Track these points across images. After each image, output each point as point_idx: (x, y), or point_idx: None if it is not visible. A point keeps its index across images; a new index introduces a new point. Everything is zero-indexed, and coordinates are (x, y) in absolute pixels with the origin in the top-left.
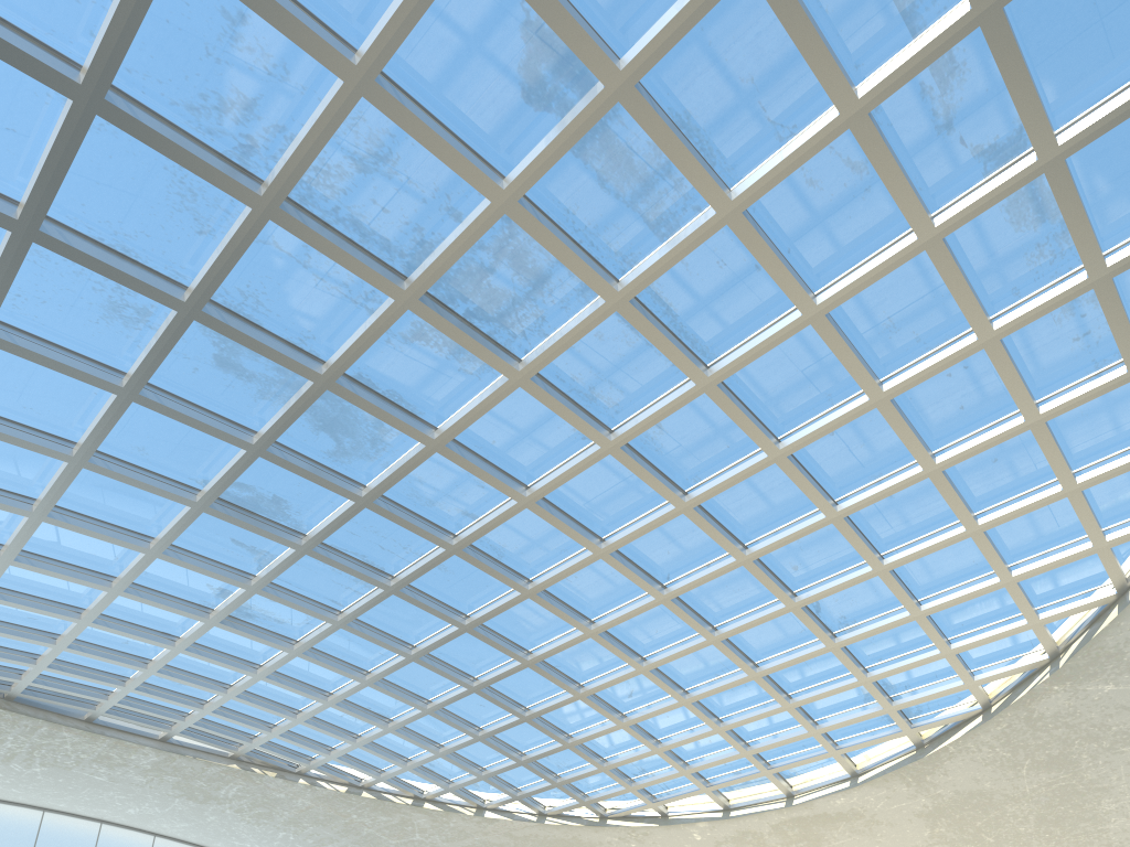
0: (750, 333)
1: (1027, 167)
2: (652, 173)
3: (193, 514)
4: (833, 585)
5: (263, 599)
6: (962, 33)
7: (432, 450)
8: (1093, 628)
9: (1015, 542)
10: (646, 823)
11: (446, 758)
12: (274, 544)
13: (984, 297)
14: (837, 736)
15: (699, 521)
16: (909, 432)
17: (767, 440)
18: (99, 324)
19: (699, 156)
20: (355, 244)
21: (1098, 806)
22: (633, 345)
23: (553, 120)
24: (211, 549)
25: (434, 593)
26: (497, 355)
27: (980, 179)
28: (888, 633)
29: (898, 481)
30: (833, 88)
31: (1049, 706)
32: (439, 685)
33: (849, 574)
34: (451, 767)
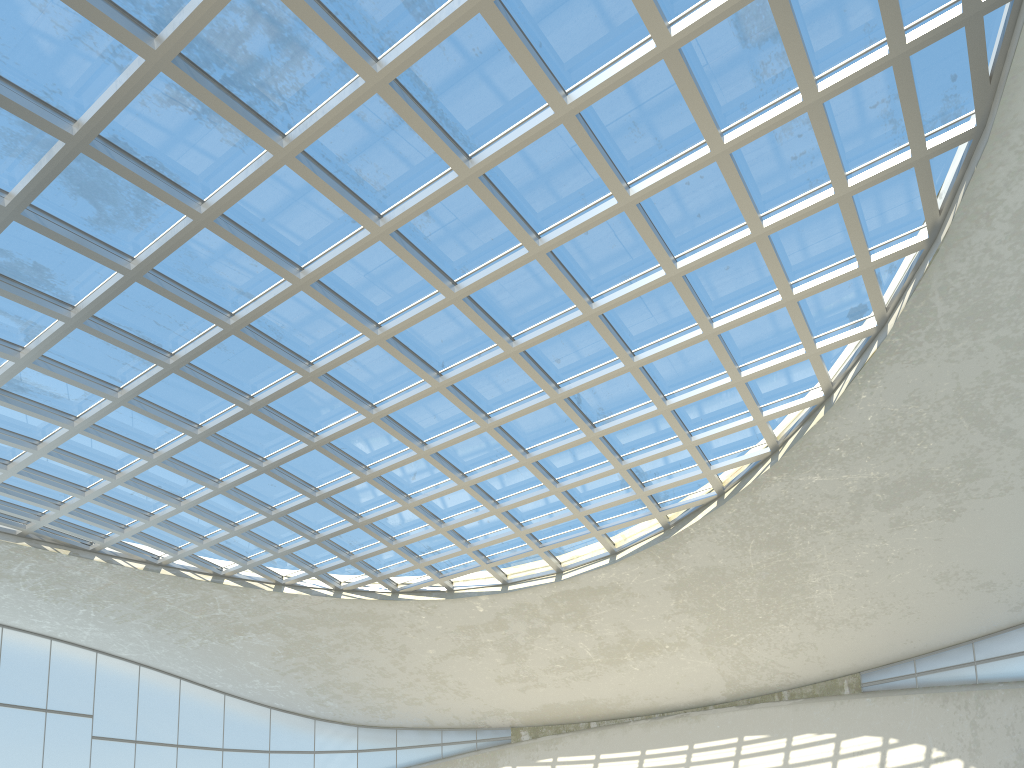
0: (508, 126)
1: None
2: None
3: None
4: (591, 379)
5: (35, 372)
6: None
7: (200, 225)
8: (805, 426)
9: (744, 345)
10: (434, 597)
11: (242, 536)
12: (40, 315)
13: (717, 110)
14: (598, 518)
15: (468, 312)
16: (654, 237)
17: (527, 236)
18: None
19: None
20: None
21: (806, 580)
22: (397, 129)
23: None
24: None
25: (215, 373)
26: (259, 129)
27: None
28: (640, 425)
29: (645, 283)
30: None
31: (770, 494)
32: (229, 465)
33: (605, 368)
34: (248, 545)
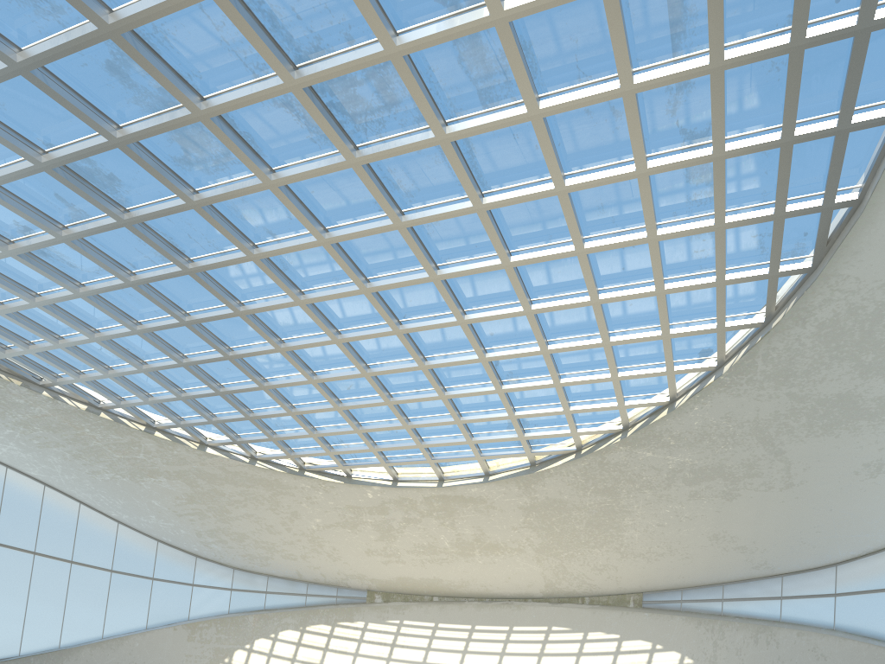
0: (517, 183)
1: (706, 155)
2: (494, 68)
3: (34, 170)
4: (513, 353)
5: (63, 245)
6: (700, 74)
7: (266, 187)
8: (651, 417)
9: (625, 355)
10: (334, 479)
11: (186, 402)
12: (93, 208)
13: (657, 211)
14: (482, 446)
15: (441, 289)
16: (590, 276)
17: (505, 254)
18: (11, 4)
19: (529, 74)
20: (265, 30)
21: (622, 521)
22: (439, 164)
23: (444, 11)
24: (31, 196)
25: (220, 280)
26: (344, 143)
27: (679, 146)
28: (535, 390)
29: (574, 302)
30: (622, 73)
31: (614, 458)
32: (198, 346)
33: (523, 347)
34: (186, 408)
